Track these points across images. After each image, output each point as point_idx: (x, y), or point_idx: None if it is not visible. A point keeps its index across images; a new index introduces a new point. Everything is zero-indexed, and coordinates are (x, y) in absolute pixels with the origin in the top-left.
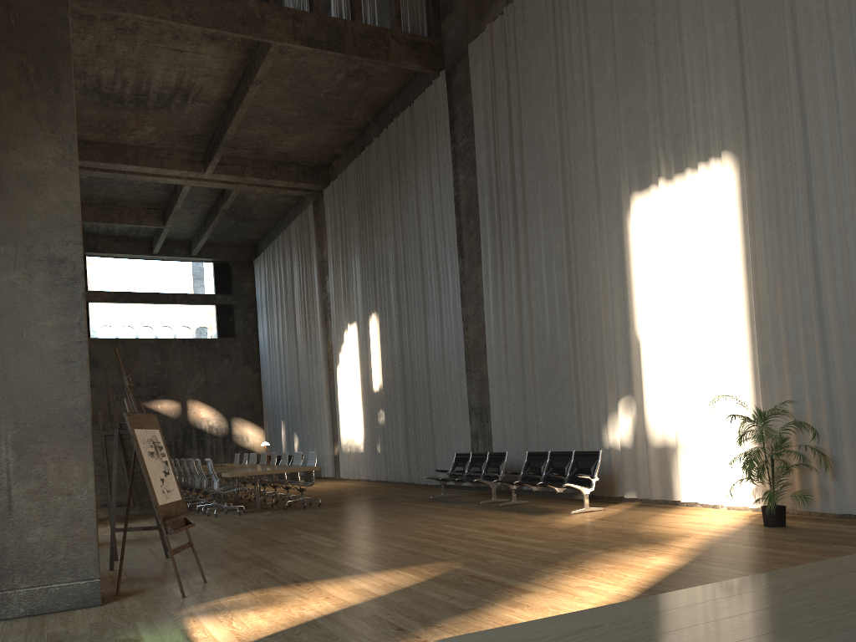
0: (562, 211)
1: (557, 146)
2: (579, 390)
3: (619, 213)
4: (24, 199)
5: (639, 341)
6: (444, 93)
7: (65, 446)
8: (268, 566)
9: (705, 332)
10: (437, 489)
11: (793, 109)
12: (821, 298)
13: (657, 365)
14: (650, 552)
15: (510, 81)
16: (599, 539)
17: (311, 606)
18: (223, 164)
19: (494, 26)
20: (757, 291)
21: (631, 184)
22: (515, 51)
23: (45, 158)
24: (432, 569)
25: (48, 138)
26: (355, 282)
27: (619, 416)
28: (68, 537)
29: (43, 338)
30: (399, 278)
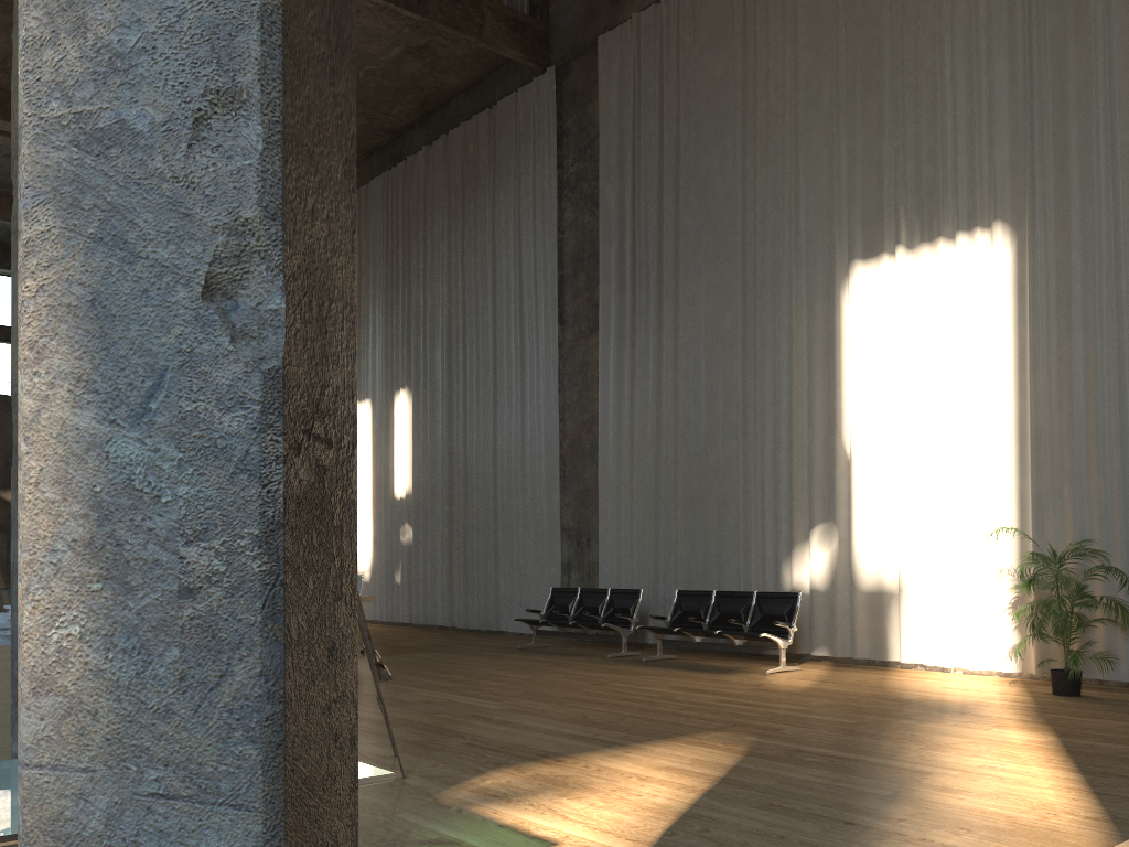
0: (739, 275)
1: (739, 189)
2: (750, 513)
3: (830, 286)
4: None
5: (851, 453)
6: (551, 97)
7: None
8: (452, 734)
9: (951, 447)
10: (501, 636)
11: (1101, 180)
12: (1124, 416)
13: (874, 486)
14: (981, 724)
15: (664, 94)
16: (875, 706)
17: (642, 791)
18: None
19: (644, 17)
20: (1035, 401)
21: (853, 249)
22: (677, 55)
23: None
24: (721, 741)
25: None
26: (373, 343)
27: (811, 549)
28: None
29: None
30: (451, 344)
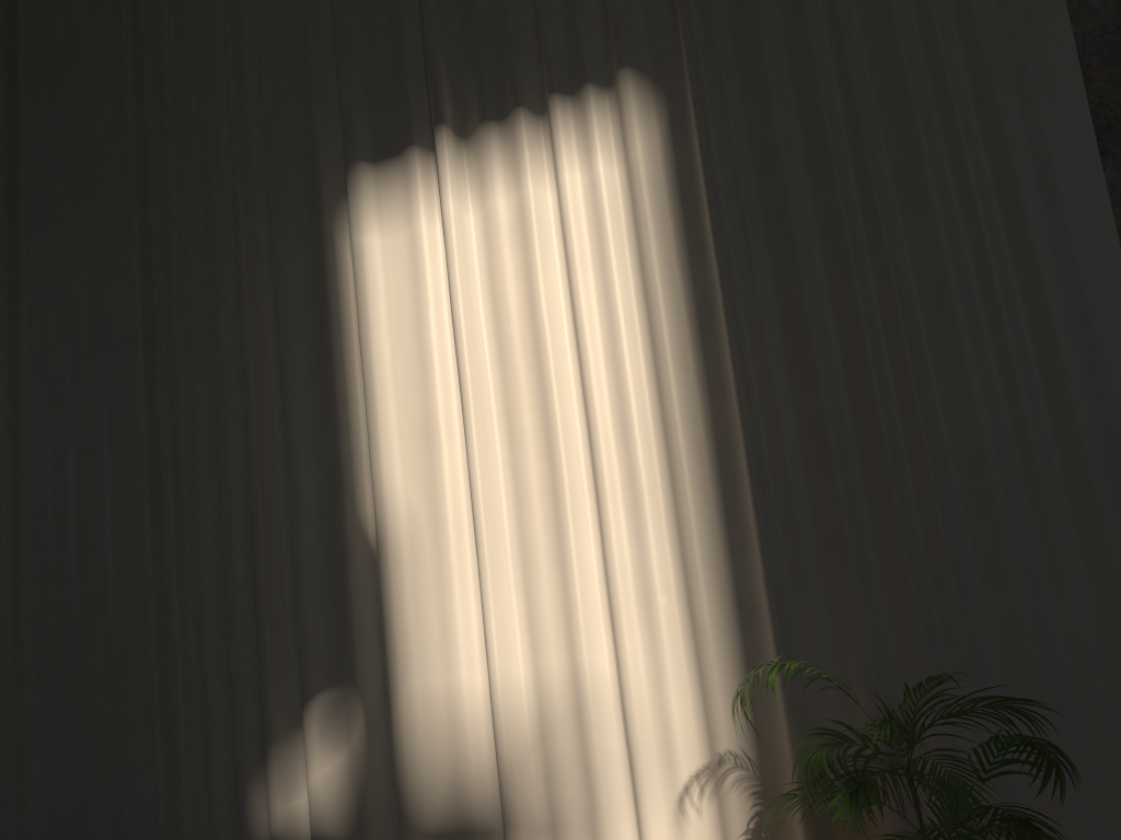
0: (135, 211)
1: (128, 56)
2: (175, 680)
3: (314, 216)
4: None
5: (379, 537)
6: None
7: None
8: None
9: (582, 509)
10: None
11: None
12: (932, 414)
13: (432, 602)
14: None
15: None
16: None
17: None
18: None
19: None
20: (749, 397)
21: (353, 144)
22: None
23: None
24: None
25: None
26: None
27: (308, 748)
28: None
29: None
30: None
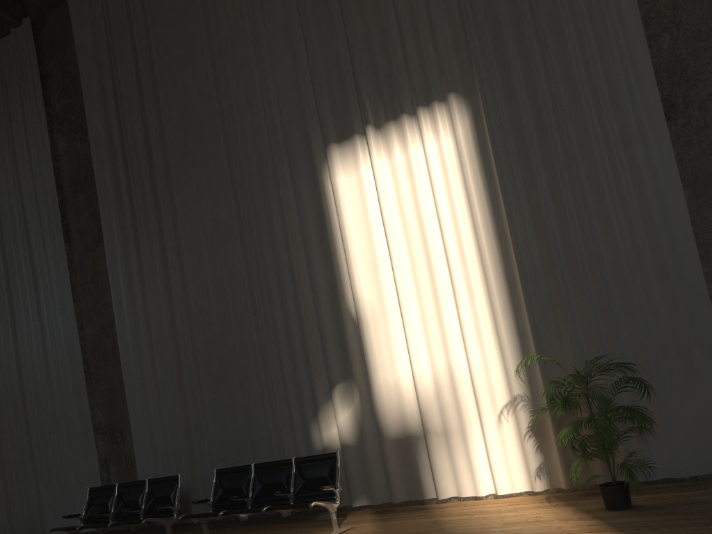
0: (227, 172)
1: (215, 98)
2: (272, 383)
3: (312, 170)
4: None
5: (358, 314)
6: (30, 44)
7: None
8: None
9: (447, 295)
10: None
11: (535, 47)
12: (597, 243)
13: (384, 341)
14: None
15: (134, 28)
16: None
17: None
18: None
19: None
20: (517, 241)
21: (327, 135)
22: None
23: None
24: None
25: None
26: None
27: (335, 408)
28: None
29: None
30: None
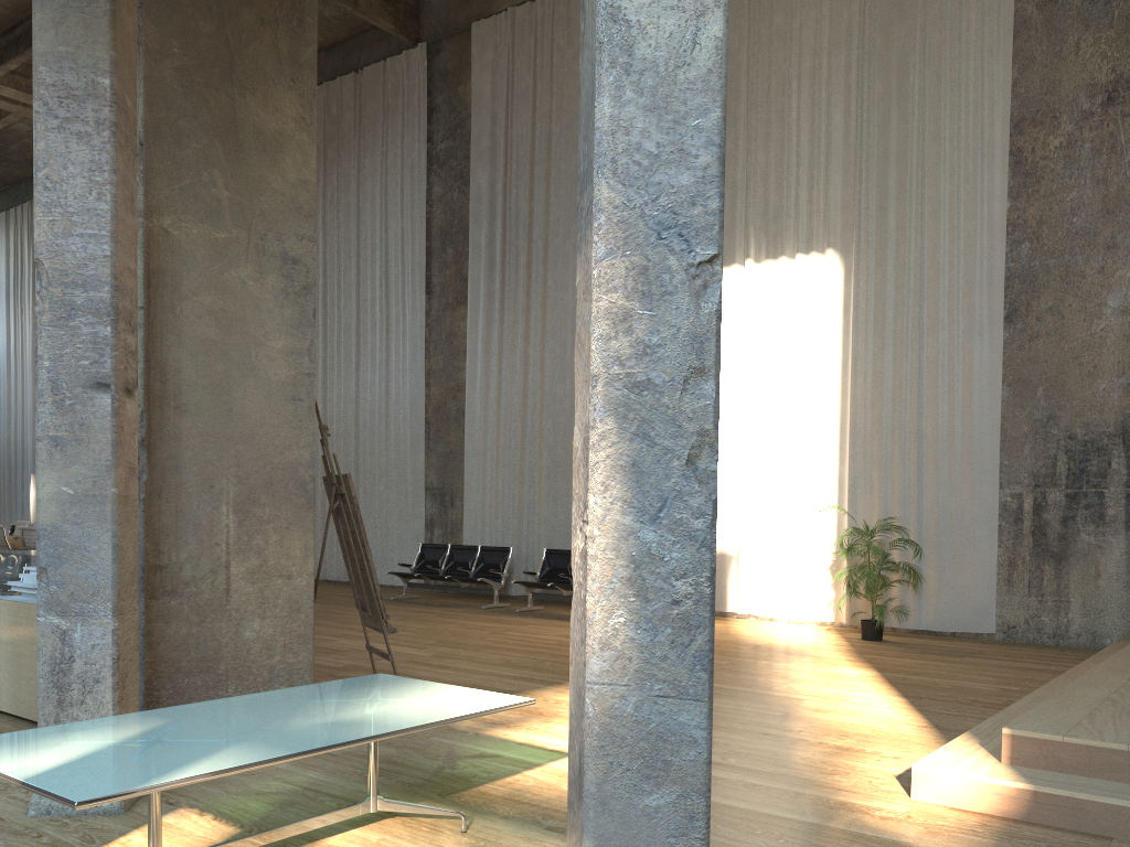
0: None
1: None
2: None
3: None
4: (260, 167)
5: None
6: (422, 73)
7: (287, 513)
8: (410, 677)
9: (785, 435)
10: None
11: (912, 225)
12: (921, 419)
13: (720, 464)
14: (820, 663)
15: (537, 89)
16: (735, 650)
17: None
18: (11, 71)
19: (519, 12)
20: (854, 401)
21: None
22: (551, 55)
23: (284, 115)
24: None
25: (288, 88)
26: None
27: None
28: (285, 633)
29: (272, 364)
30: None
